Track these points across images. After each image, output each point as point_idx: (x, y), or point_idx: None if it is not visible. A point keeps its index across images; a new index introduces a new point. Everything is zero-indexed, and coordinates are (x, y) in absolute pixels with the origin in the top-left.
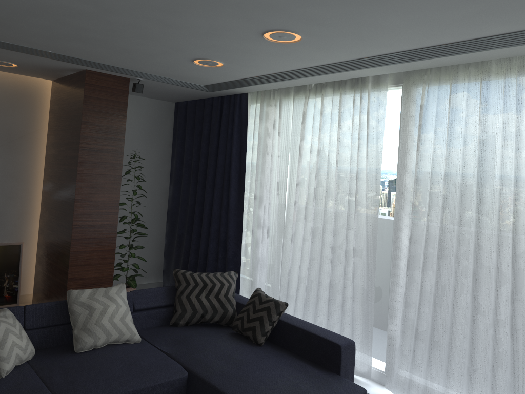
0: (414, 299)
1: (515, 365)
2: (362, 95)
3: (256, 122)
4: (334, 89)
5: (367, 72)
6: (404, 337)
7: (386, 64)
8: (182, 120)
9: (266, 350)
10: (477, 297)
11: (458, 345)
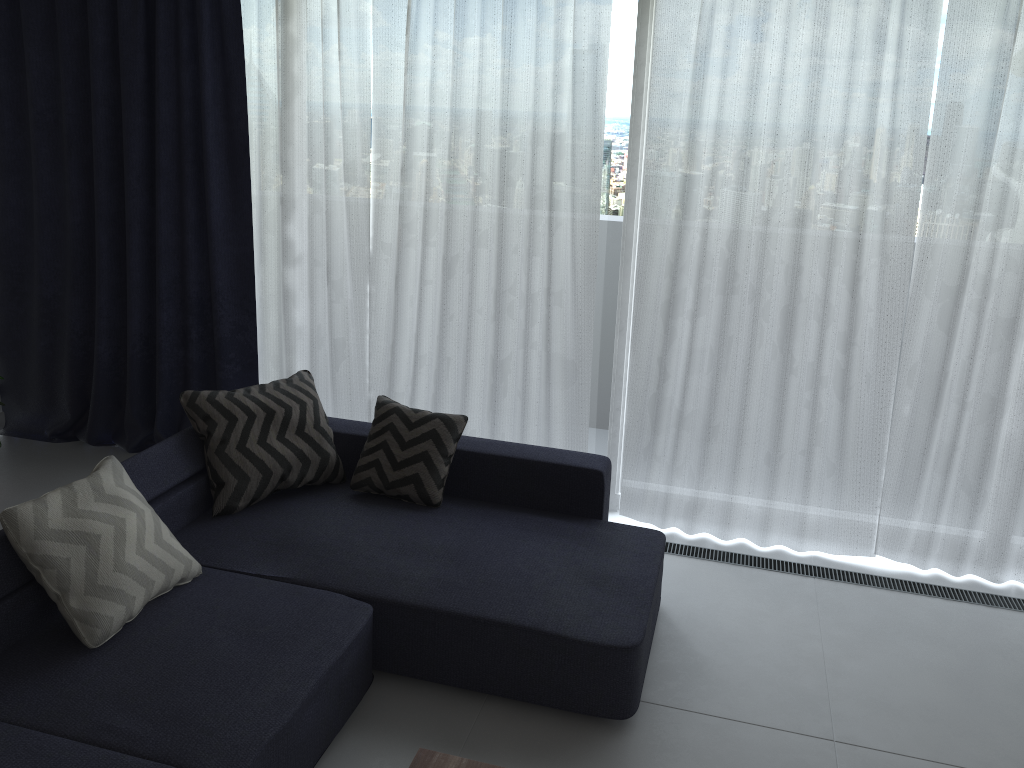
0: (674, 365)
1: (845, 437)
2: None
3: (263, 22)
4: None
5: None
6: (659, 429)
7: None
8: (3, 2)
9: (455, 512)
10: (792, 348)
11: (751, 424)
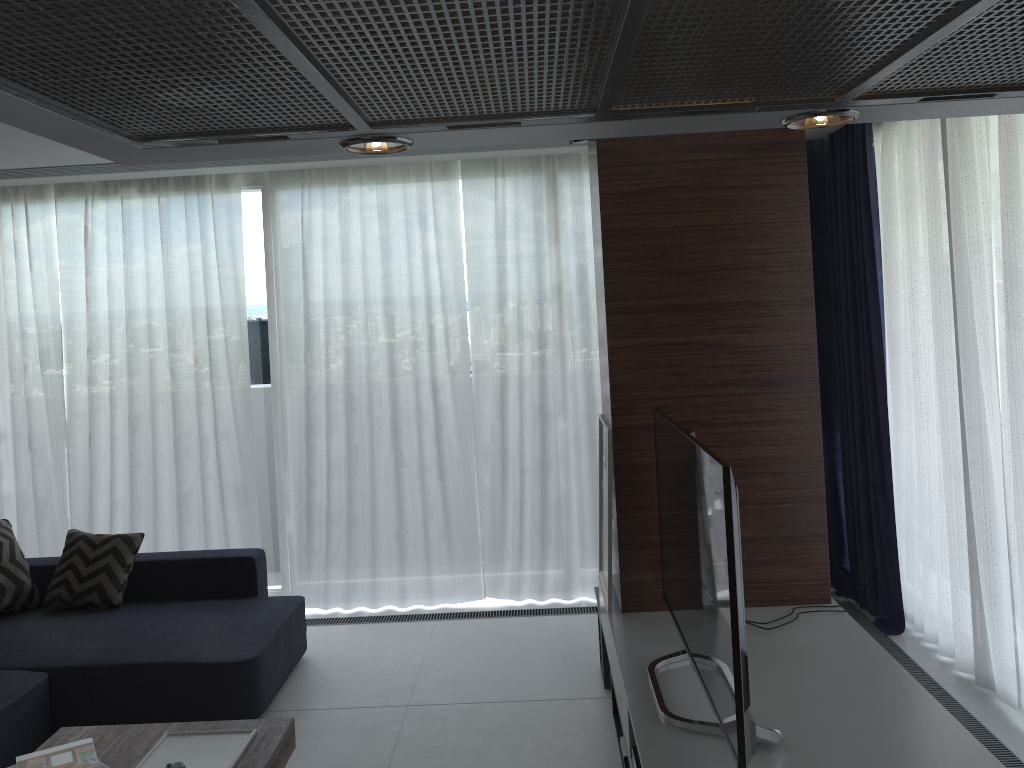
0: (319, 475)
1: (448, 508)
2: (202, 201)
3: None
4: (145, 190)
5: (220, 170)
6: (313, 527)
7: (260, 163)
8: None
9: (133, 608)
10: (400, 447)
11: (382, 511)
